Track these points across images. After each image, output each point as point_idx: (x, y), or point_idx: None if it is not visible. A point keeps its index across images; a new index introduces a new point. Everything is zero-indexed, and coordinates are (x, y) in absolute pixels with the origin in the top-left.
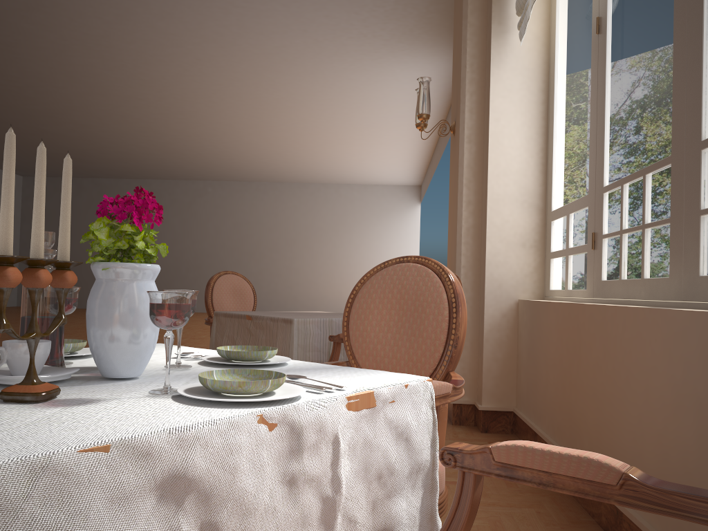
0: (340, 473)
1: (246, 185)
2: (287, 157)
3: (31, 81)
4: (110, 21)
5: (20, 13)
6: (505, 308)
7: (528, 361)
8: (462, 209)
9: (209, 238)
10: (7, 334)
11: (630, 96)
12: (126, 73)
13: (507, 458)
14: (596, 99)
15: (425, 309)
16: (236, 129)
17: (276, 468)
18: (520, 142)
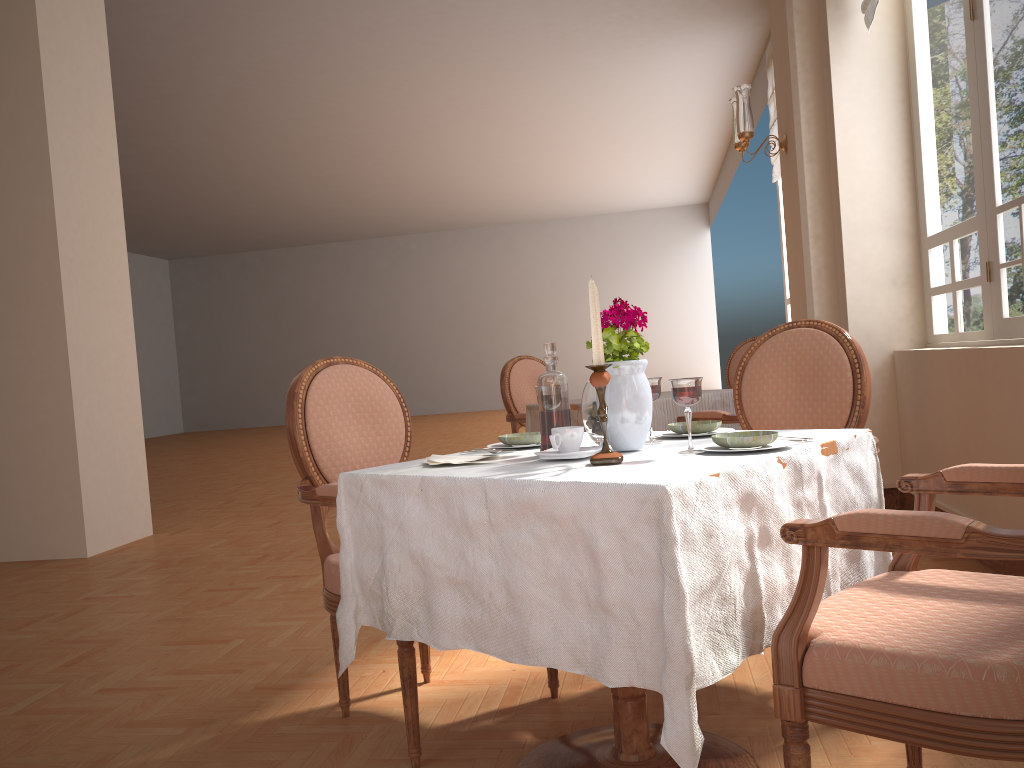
0: (824, 501)
1: (462, 234)
2: (520, 190)
3: (191, 139)
4: (297, 51)
5: (187, 58)
6: (877, 363)
7: (915, 424)
8: (809, 246)
9: (421, 314)
10: (210, 466)
11: (1021, 99)
12: (312, 111)
13: (956, 477)
14: (977, 101)
15: (826, 373)
16: (452, 162)
17: (788, 495)
18: (878, 155)
